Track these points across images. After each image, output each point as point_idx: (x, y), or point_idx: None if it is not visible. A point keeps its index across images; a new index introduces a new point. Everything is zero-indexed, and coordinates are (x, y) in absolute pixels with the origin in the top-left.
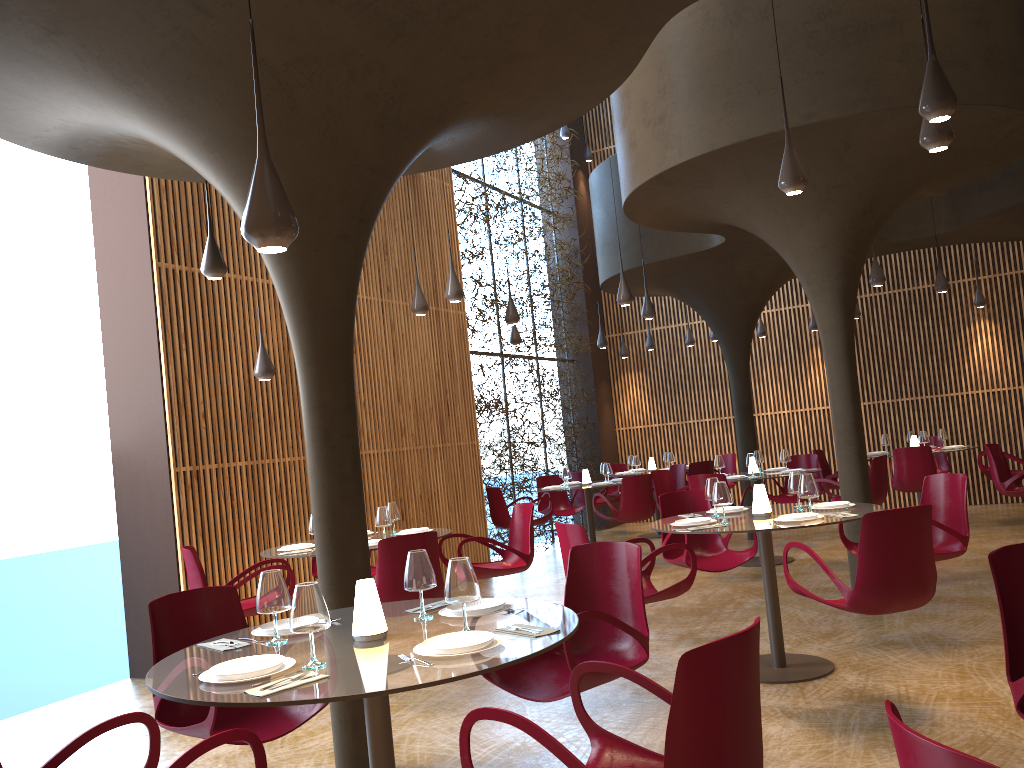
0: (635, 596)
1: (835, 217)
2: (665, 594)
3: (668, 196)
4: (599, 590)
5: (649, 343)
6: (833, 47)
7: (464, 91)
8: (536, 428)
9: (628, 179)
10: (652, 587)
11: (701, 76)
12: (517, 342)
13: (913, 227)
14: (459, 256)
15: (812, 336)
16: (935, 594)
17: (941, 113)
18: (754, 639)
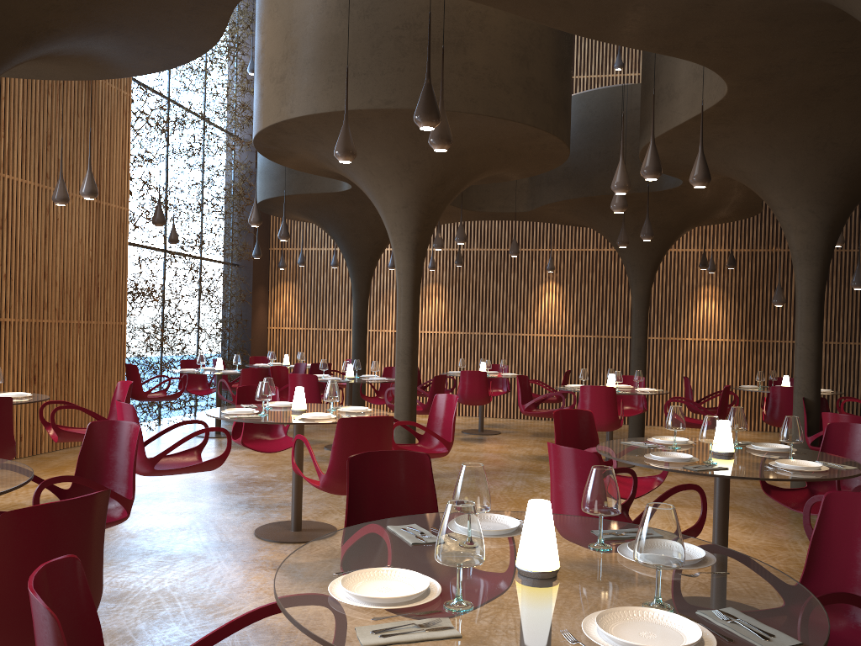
0: (132, 466)
1: (414, 185)
2: (200, 467)
3: (289, 143)
4: (108, 459)
5: (301, 260)
6: (413, 52)
7: (51, 20)
8: (192, 318)
9: (256, 122)
10: (200, 460)
11: (314, 51)
12: (174, 242)
13: (503, 203)
14: (129, 158)
15: (431, 274)
16: (449, 483)
17: (427, 124)
18: (86, 506)
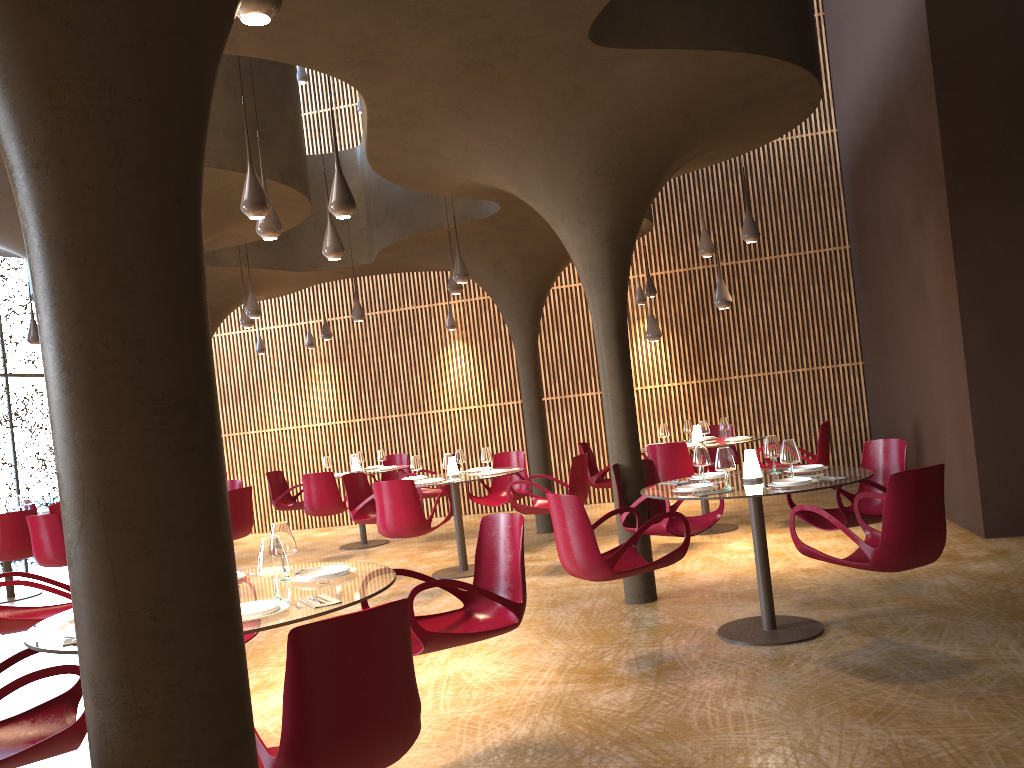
0: None
1: None
2: None
3: None
4: None
5: None
6: None
7: None
8: (3, 451)
9: None
10: None
11: None
12: None
13: (343, 256)
14: None
15: (314, 353)
16: None
17: None
18: None
